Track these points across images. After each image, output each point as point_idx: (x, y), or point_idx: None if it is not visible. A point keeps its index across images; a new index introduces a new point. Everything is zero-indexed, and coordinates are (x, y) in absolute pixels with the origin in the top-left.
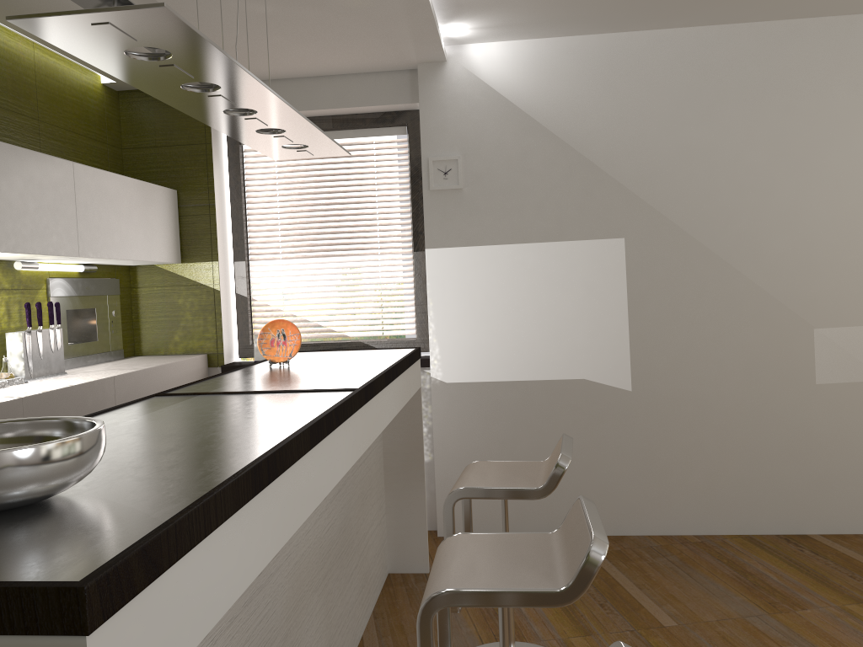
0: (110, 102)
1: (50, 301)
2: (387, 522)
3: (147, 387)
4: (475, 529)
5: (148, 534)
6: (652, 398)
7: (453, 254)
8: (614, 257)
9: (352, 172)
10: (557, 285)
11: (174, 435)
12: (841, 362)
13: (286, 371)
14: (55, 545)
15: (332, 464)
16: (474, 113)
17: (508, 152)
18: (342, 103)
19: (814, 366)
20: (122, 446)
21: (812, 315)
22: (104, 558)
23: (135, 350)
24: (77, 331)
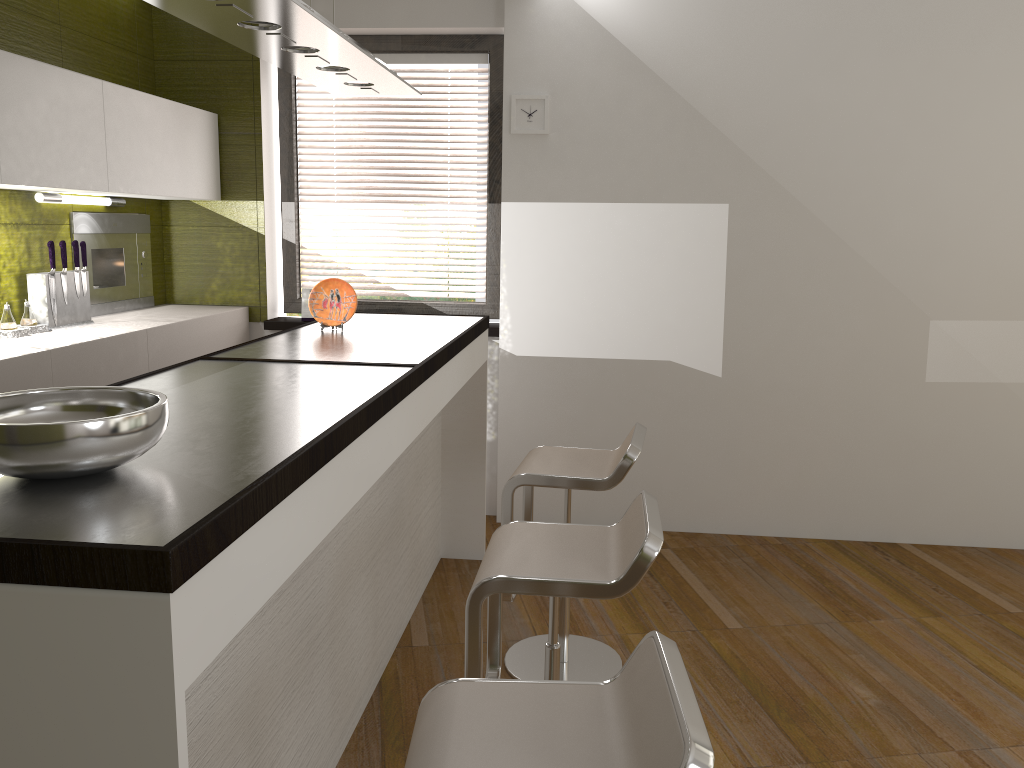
0: (141, 3)
1: (73, 238)
2: (442, 504)
3: (183, 342)
4: (538, 517)
5: (218, 508)
6: (744, 387)
7: (533, 211)
8: (715, 225)
9: (422, 104)
10: (648, 253)
11: (227, 408)
12: (956, 360)
13: (340, 337)
14: (132, 513)
15: (387, 444)
16: (567, 45)
17: (604, 95)
18: (414, 21)
19: (926, 362)
20: (175, 416)
21: (930, 305)
22: (180, 528)
23: (166, 298)
24: (104, 274)
